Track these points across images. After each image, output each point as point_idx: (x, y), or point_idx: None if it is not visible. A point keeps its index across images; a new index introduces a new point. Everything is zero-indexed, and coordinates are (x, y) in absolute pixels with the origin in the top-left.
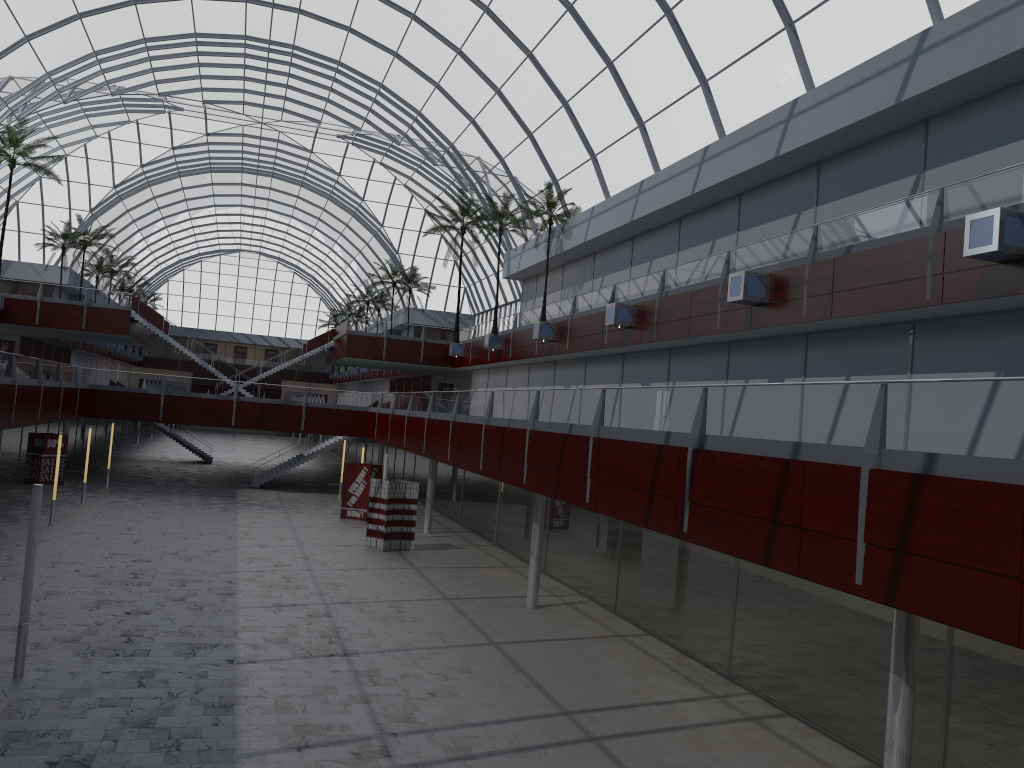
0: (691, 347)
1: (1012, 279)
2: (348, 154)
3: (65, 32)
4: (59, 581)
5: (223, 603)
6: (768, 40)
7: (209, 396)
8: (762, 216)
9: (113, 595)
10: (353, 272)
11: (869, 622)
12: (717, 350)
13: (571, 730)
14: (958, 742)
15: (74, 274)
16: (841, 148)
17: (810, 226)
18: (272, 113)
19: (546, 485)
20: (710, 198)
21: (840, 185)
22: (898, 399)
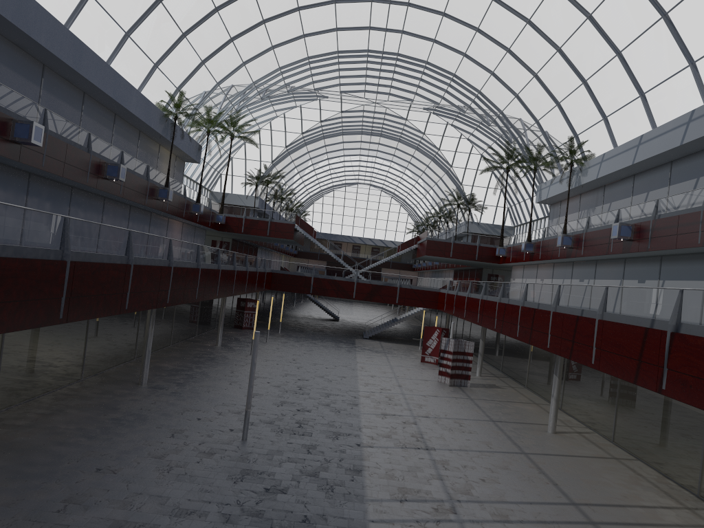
0: (678, 255)
1: None
2: (430, 120)
3: (264, 58)
4: (259, 388)
5: (351, 409)
6: None
7: (340, 279)
8: None
9: (289, 399)
10: (430, 197)
11: None
12: (698, 258)
13: (577, 515)
14: None
15: (261, 201)
16: None
17: None
18: (382, 96)
19: (563, 350)
20: (695, 147)
21: None
22: None
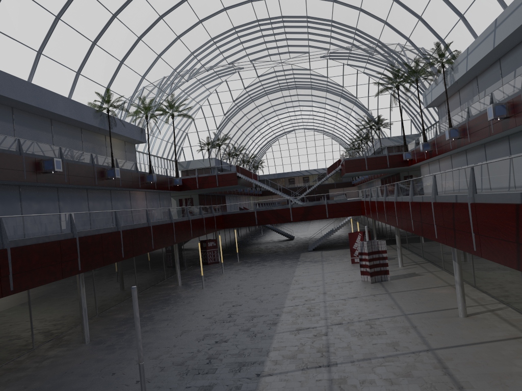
0: None
1: None
2: (329, 65)
3: (175, 47)
4: (192, 323)
5: (268, 330)
6: None
7: (277, 208)
8: None
9: (214, 330)
10: (350, 126)
11: None
12: None
13: None
14: None
15: (217, 160)
16: None
17: None
18: (284, 56)
19: (448, 239)
20: None
21: None
22: None
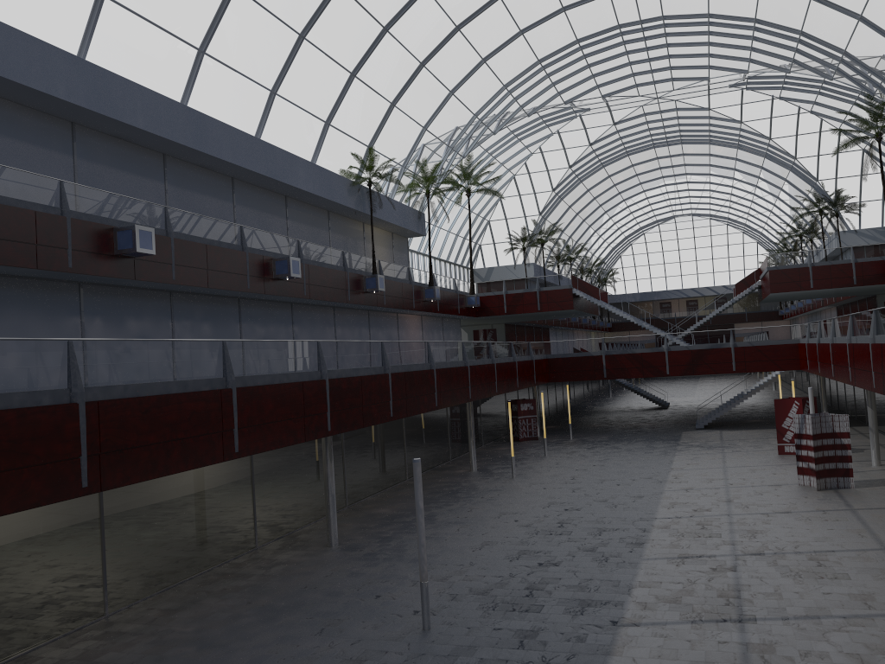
0: None
1: None
2: (744, 100)
3: (477, 77)
4: (497, 531)
5: (629, 554)
6: None
7: (642, 351)
8: None
9: (535, 545)
10: (779, 210)
11: None
12: None
13: None
14: None
15: (537, 267)
16: None
17: None
18: (663, 86)
19: None
20: None
21: None
22: None
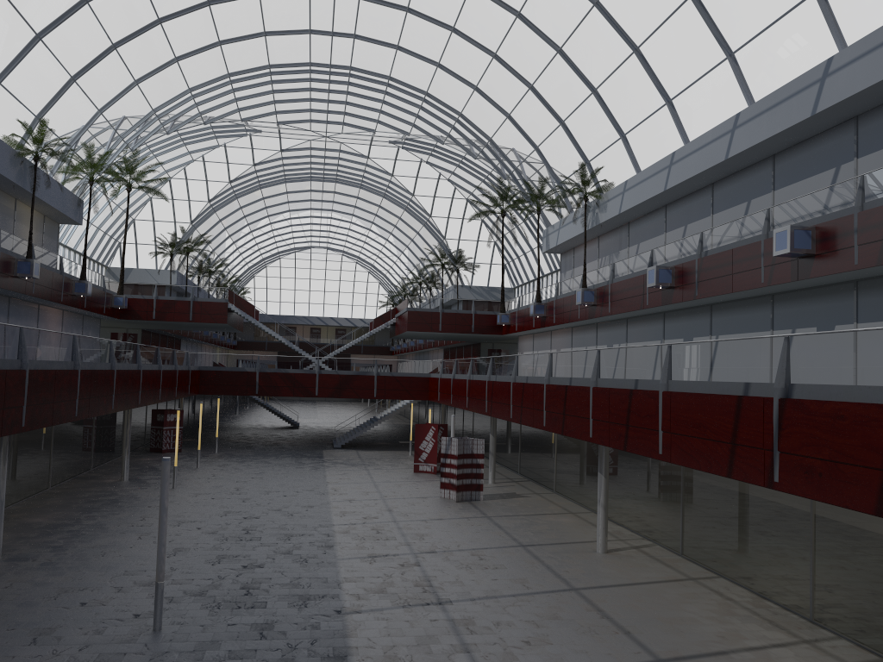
0: (732, 302)
1: None
2: (399, 157)
3: (165, 74)
4: (184, 538)
5: (324, 555)
6: (795, 7)
7: (295, 371)
8: (798, 173)
9: (230, 550)
10: (406, 258)
11: None
12: (760, 303)
13: None
14: None
15: (180, 276)
16: (881, 100)
17: (855, 177)
18: (334, 127)
19: (614, 438)
20: (743, 161)
21: (882, 135)
22: None
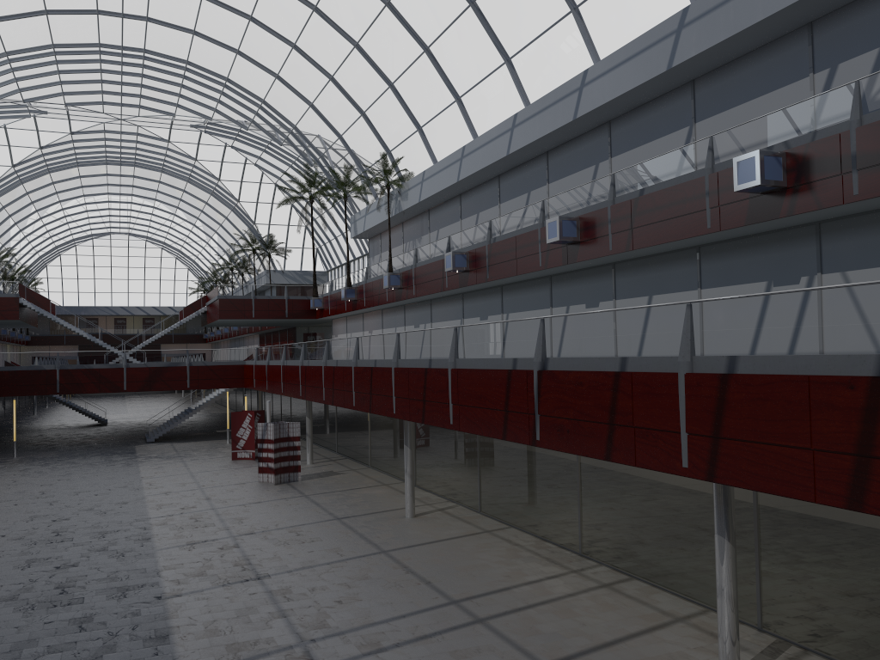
0: (519, 283)
1: (773, 206)
2: (202, 141)
3: None
4: None
5: (142, 548)
6: (558, 22)
7: (101, 366)
8: (567, 169)
9: (41, 553)
10: (216, 243)
11: (691, 495)
12: (541, 283)
13: (461, 615)
14: (770, 582)
15: None
16: (626, 108)
17: (608, 175)
18: (130, 110)
19: (414, 413)
20: (522, 157)
21: (628, 139)
22: (701, 315)
